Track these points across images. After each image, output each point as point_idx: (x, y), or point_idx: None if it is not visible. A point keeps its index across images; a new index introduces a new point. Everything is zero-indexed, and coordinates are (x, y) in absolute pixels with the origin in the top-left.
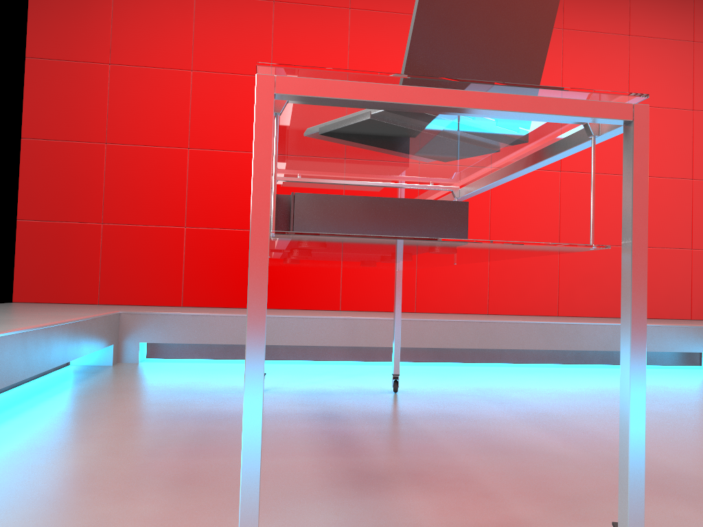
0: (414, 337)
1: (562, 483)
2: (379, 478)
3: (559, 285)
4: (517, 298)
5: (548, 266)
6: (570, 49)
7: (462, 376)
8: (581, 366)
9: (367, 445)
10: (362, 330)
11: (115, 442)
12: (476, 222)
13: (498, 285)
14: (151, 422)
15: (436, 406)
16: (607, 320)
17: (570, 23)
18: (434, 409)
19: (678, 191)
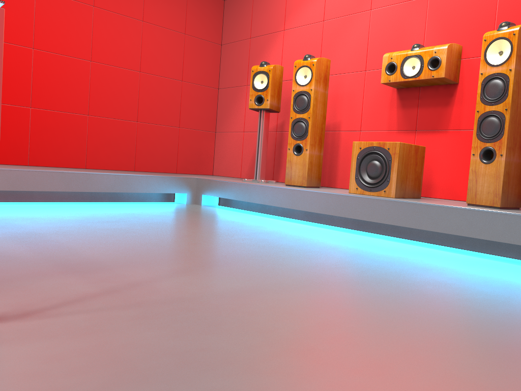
0: None
1: None
2: None
3: (88, 146)
4: (54, 154)
5: (79, 132)
6: None
7: None
8: (93, 203)
9: None
10: None
11: None
12: (19, 92)
13: (37, 144)
14: None
15: None
16: (118, 172)
17: None
18: None
19: (173, 88)
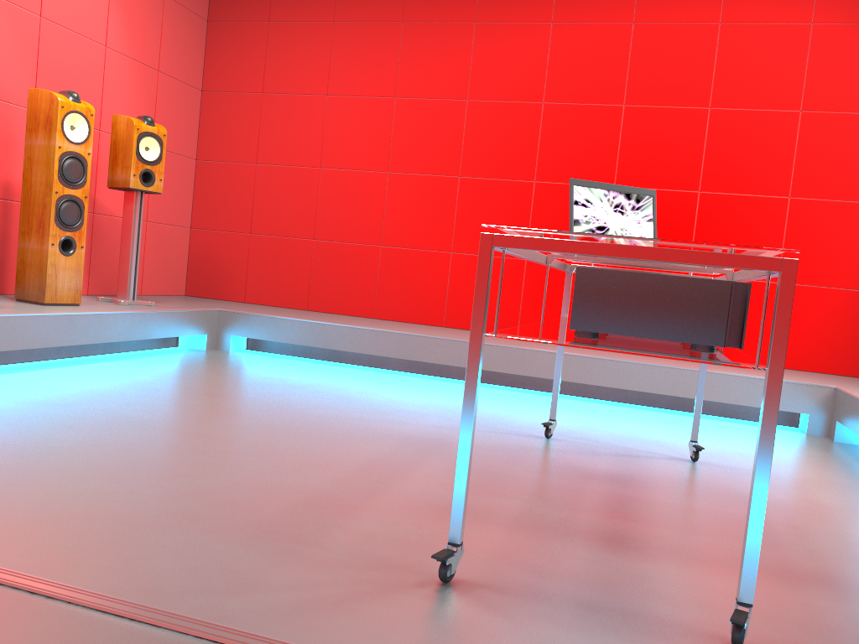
0: None
1: (495, 455)
2: (611, 478)
3: None
4: None
5: None
6: None
7: None
8: None
9: (600, 499)
10: None
11: (850, 549)
12: None
13: None
14: (852, 576)
15: (441, 531)
16: None
17: None
18: None
19: None
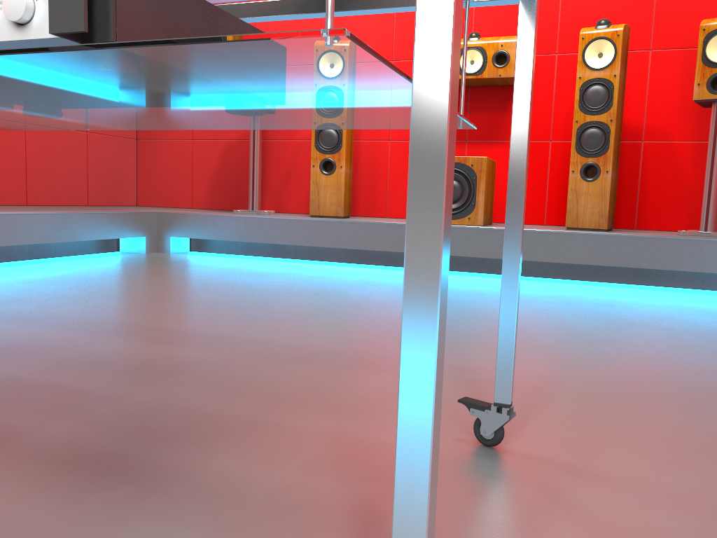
0: None
1: (277, 386)
2: (115, 457)
3: None
4: None
5: None
6: None
7: None
8: (12, 263)
9: None
10: None
11: None
12: None
13: None
14: None
15: None
16: (23, 208)
17: None
18: None
19: None
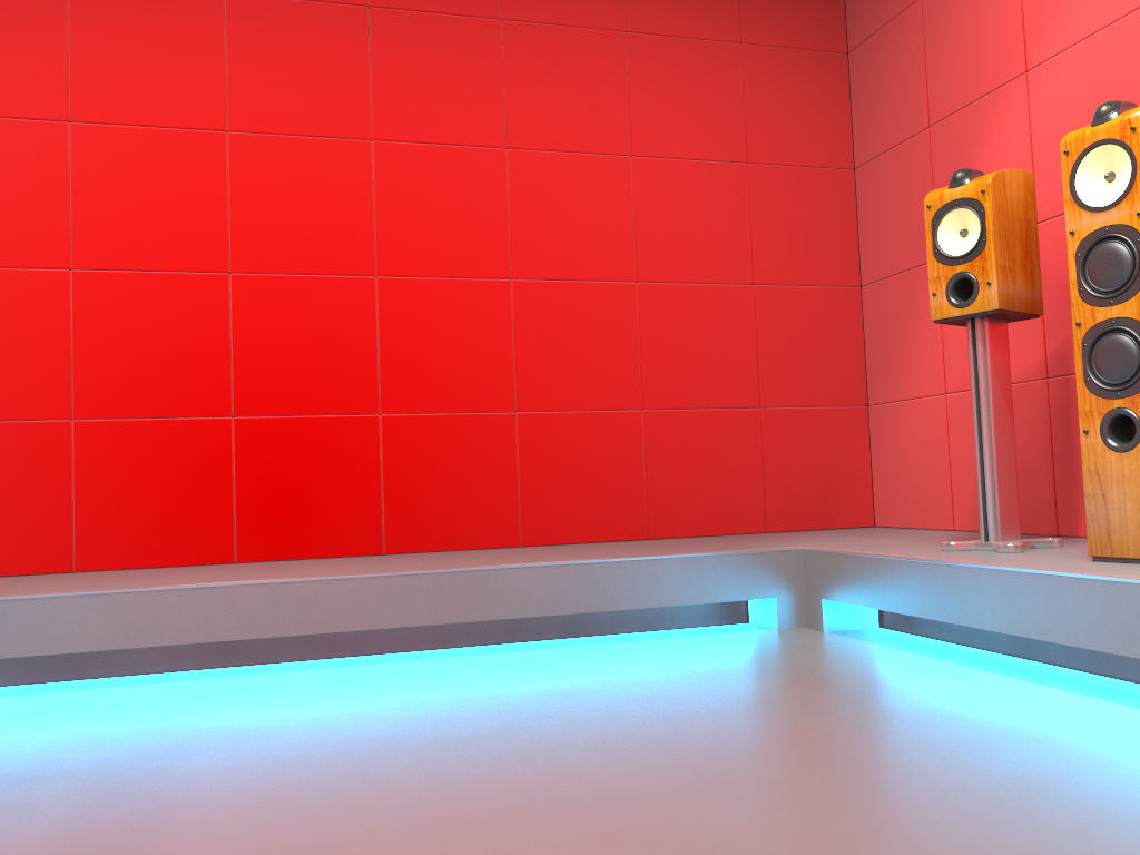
0: (138, 626)
1: None
2: None
3: (521, 489)
4: (440, 520)
5: (497, 455)
6: (517, 56)
7: (193, 707)
8: (512, 647)
9: None
10: (17, 623)
11: None
12: (351, 382)
13: (401, 498)
14: None
15: None
16: (590, 550)
17: (515, 10)
18: None
19: (730, 307)
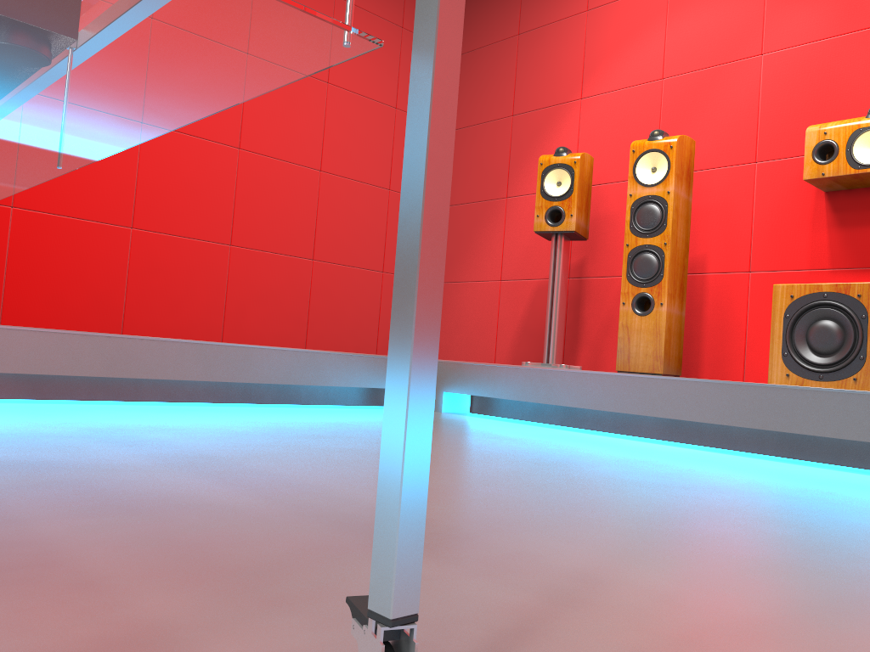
0: None
1: (234, 548)
2: None
3: (227, 302)
4: (167, 315)
5: (213, 275)
6: None
7: (71, 415)
8: (249, 405)
9: None
10: None
11: None
12: (113, 199)
13: (140, 295)
14: None
15: (12, 452)
16: None
17: None
18: (8, 456)
19: (374, 201)
